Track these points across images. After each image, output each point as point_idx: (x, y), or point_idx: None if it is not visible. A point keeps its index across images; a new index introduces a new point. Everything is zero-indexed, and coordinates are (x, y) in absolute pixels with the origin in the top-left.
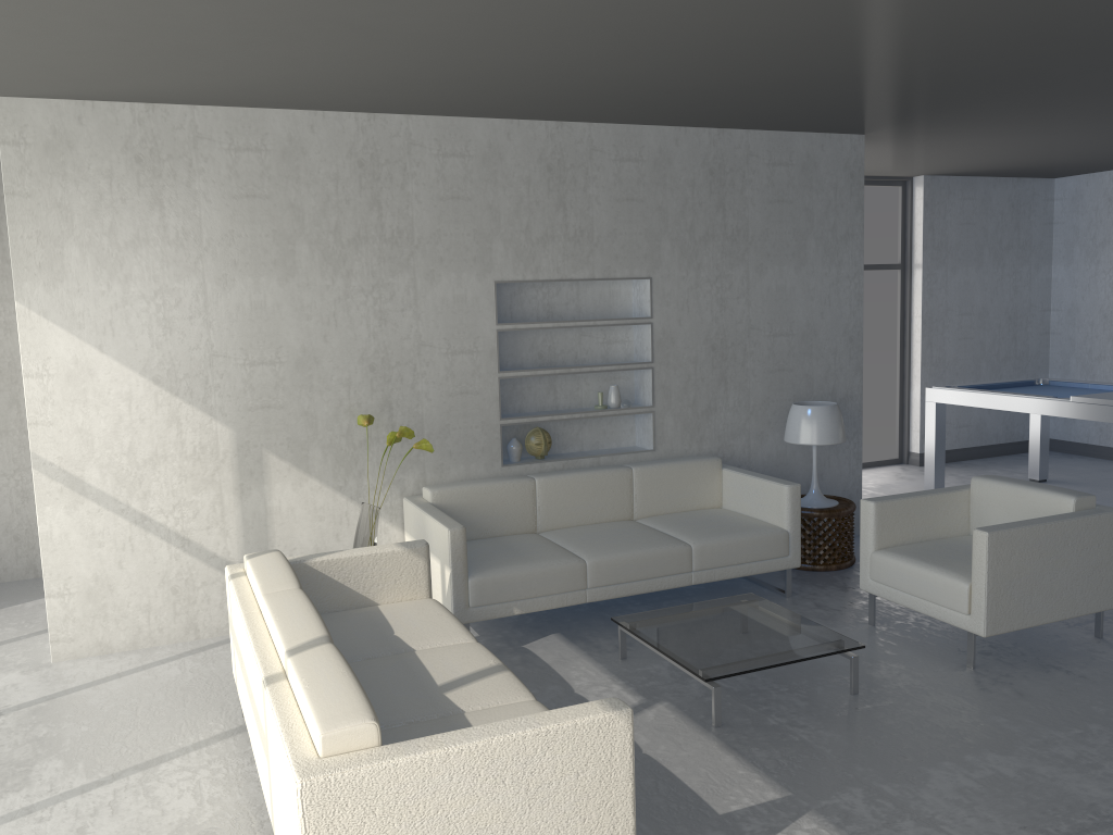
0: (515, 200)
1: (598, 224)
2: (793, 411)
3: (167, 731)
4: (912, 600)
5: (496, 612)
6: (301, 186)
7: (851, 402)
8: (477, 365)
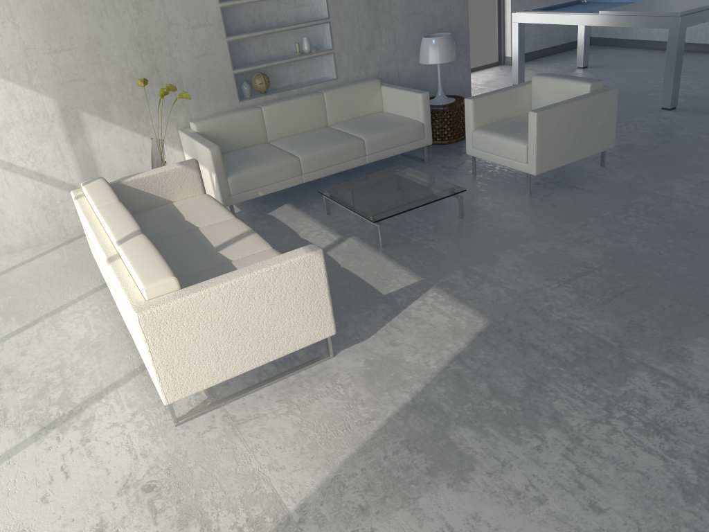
0: None
1: None
2: (423, 42)
3: (61, 292)
4: (495, 158)
5: (248, 196)
6: None
7: (462, 31)
8: (211, 34)
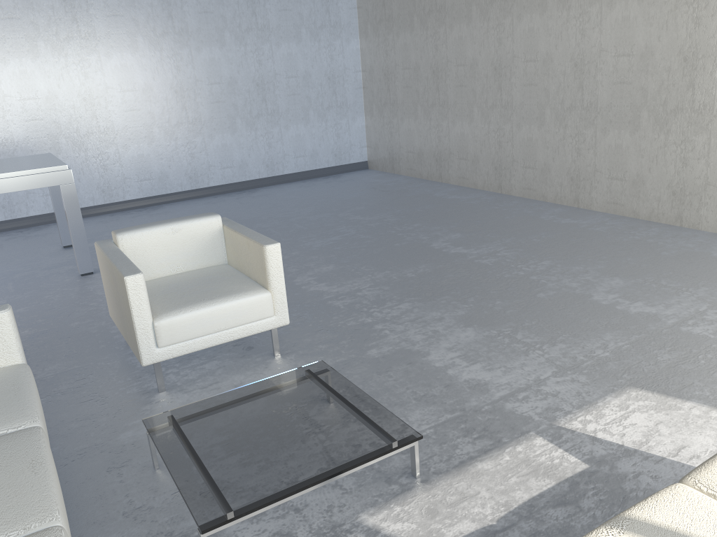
0: None
1: None
2: None
3: None
4: (215, 337)
5: None
6: None
7: None
8: None
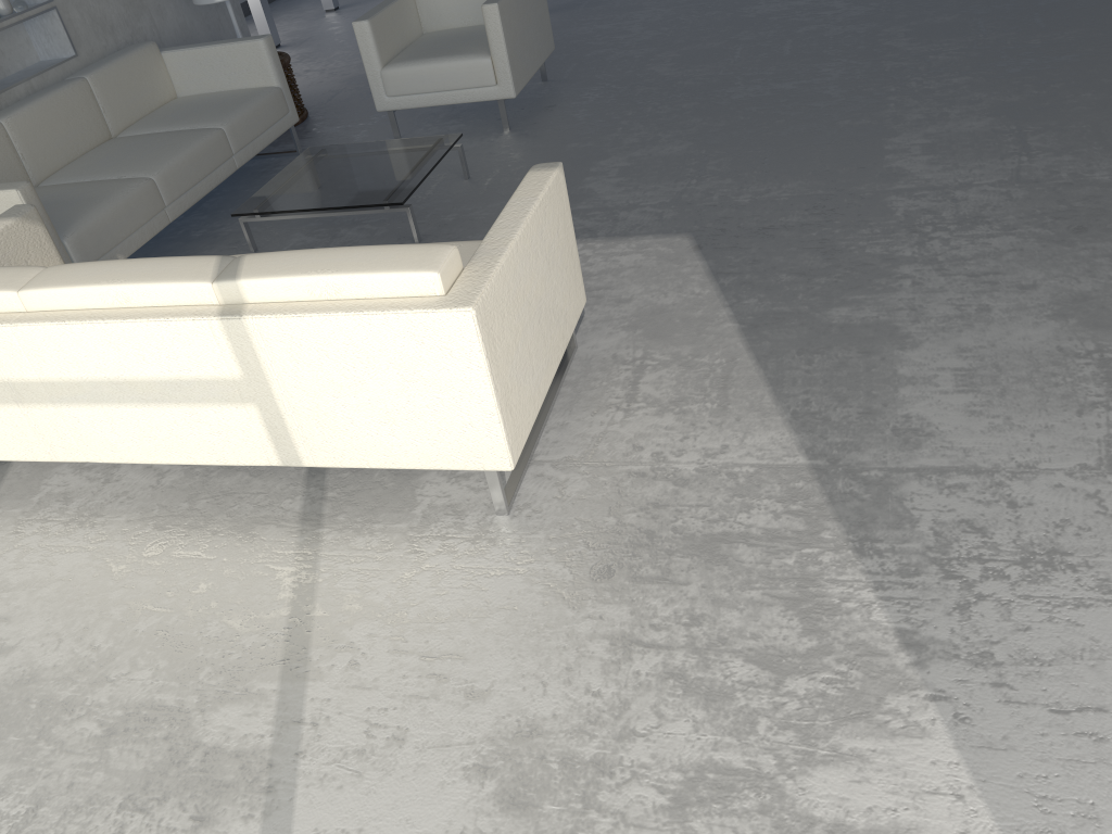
0: None
1: None
2: None
3: None
4: (438, 97)
5: None
6: None
7: None
8: None
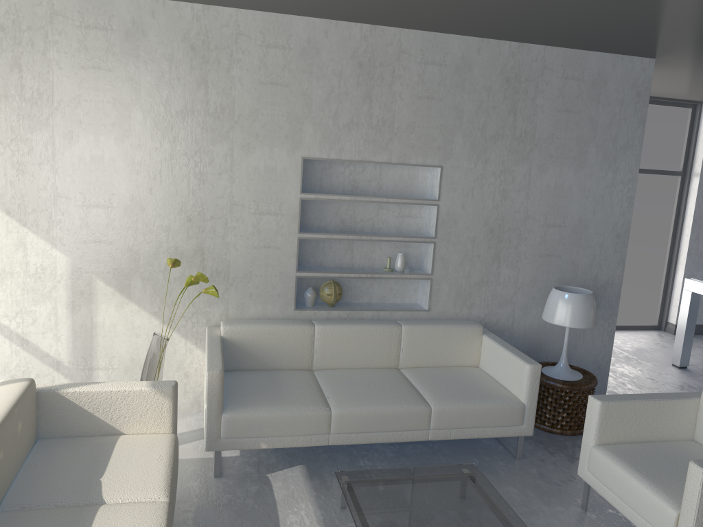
0: (327, 90)
1: (399, 117)
2: (552, 294)
3: None
4: (621, 504)
5: (244, 445)
6: (140, 62)
7: (611, 289)
8: (280, 226)
